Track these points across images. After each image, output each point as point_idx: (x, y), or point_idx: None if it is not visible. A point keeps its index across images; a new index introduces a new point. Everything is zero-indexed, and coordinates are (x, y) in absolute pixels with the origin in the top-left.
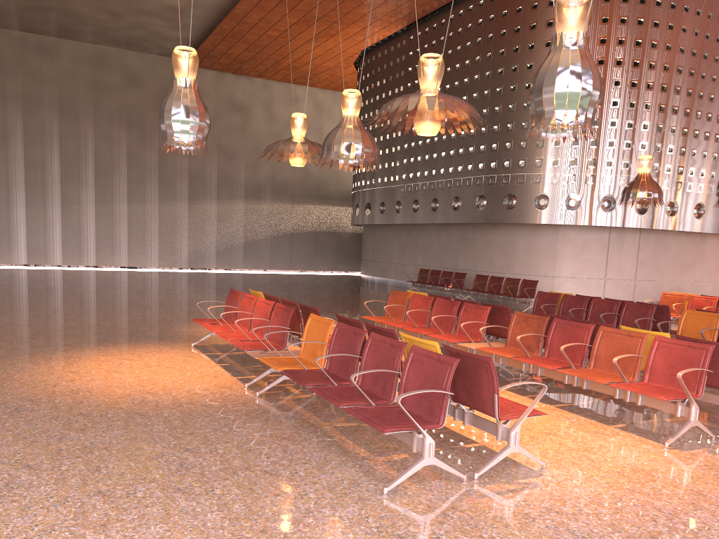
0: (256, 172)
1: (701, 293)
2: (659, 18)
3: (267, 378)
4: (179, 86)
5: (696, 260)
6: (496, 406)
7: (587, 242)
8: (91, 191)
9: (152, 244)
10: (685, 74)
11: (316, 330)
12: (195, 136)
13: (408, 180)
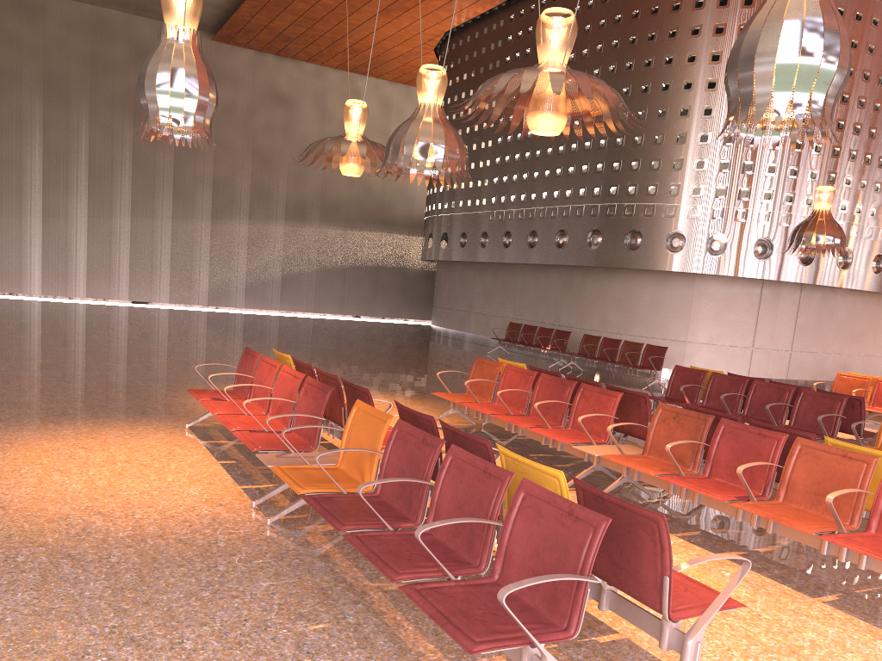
0: (301, 186)
1: (872, 371)
2: (844, 4)
3: (288, 490)
4: (170, 39)
5: (869, 328)
6: (667, 597)
7: (732, 298)
8: (83, 200)
9: (161, 273)
10: (873, 82)
11: (363, 428)
12: (192, 117)
13: (498, 205)
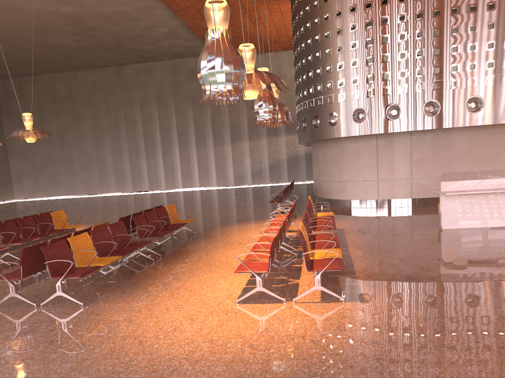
0: None
1: None
2: None
3: None
4: None
5: (499, 152)
6: None
7: (358, 150)
8: (177, 146)
9: (212, 172)
10: None
11: None
12: None
13: None
